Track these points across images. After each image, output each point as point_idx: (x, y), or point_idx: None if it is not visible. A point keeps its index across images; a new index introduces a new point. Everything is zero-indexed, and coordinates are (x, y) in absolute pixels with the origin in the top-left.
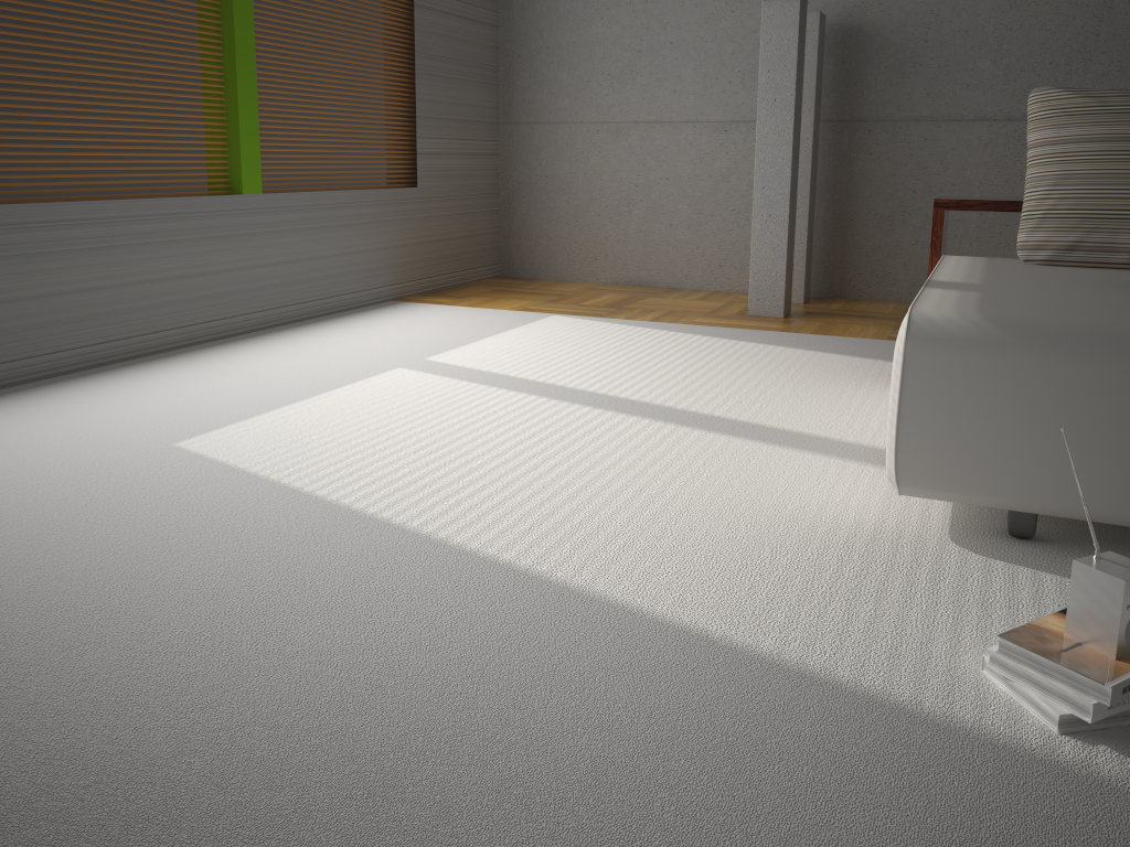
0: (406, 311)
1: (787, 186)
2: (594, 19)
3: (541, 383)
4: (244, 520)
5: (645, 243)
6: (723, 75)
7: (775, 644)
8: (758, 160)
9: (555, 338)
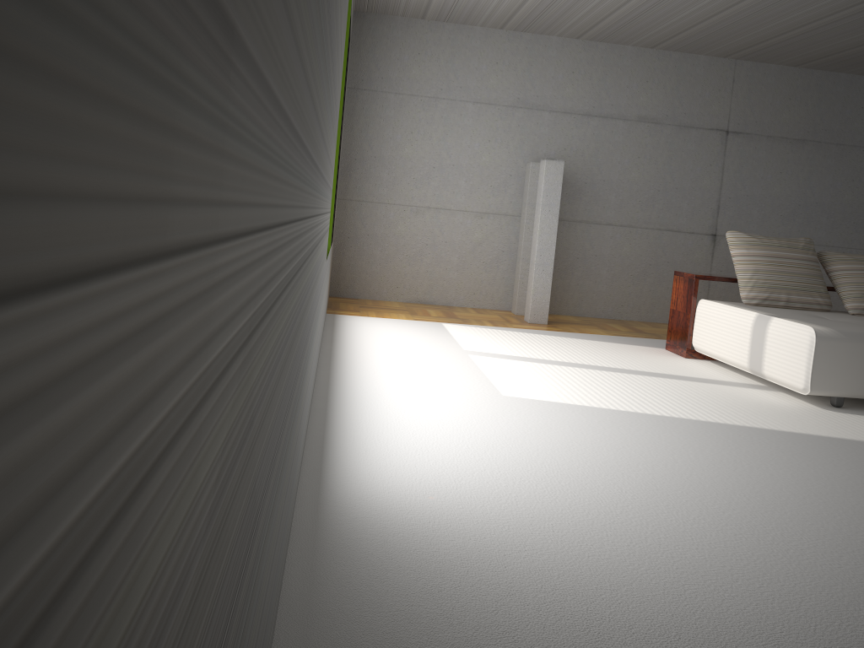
0: (359, 321)
1: (553, 255)
2: (407, 145)
3: (552, 360)
4: (630, 420)
5: (429, 278)
6: (482, 187)
7: (856, 438)
8: (539, 240)
9: (484, 336)
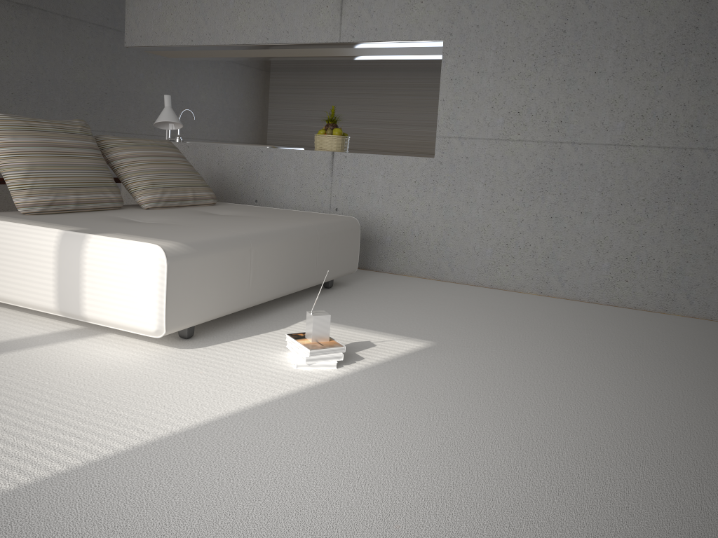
0: None
1: None
2: None
3: None
4: None
5: None
6: None
7: (265, 395)
8: None
9: None
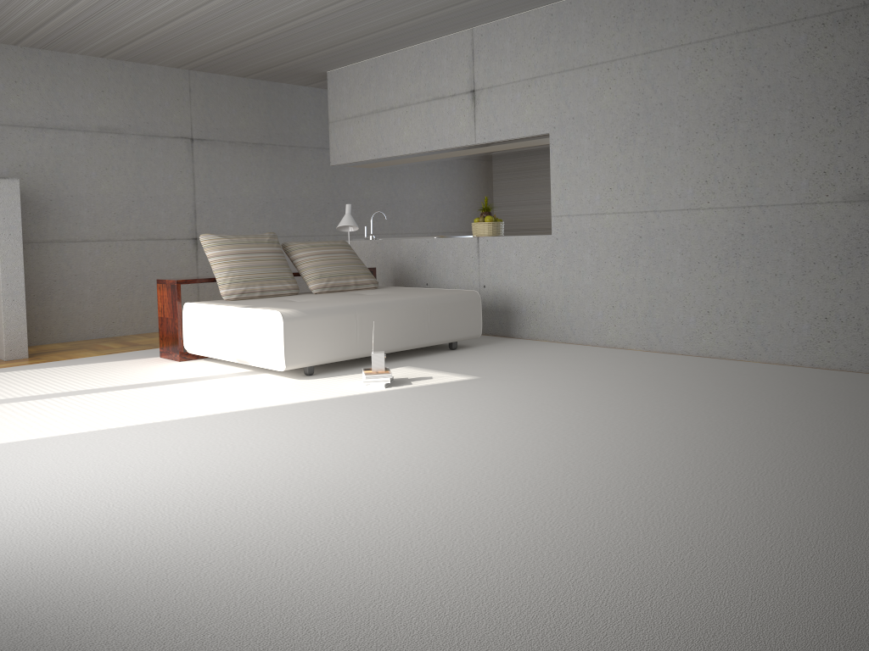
0: None
1: (23, 282)
2: None
3: (34, 395)
4: (121, 435)
5: None
6: None
7: (322, 397)
8: (3, 268)
9: None
